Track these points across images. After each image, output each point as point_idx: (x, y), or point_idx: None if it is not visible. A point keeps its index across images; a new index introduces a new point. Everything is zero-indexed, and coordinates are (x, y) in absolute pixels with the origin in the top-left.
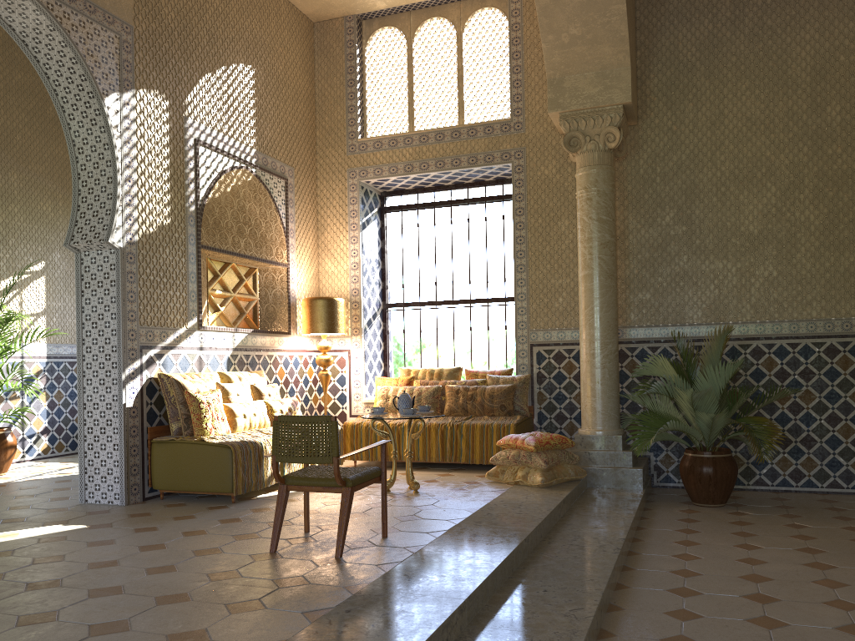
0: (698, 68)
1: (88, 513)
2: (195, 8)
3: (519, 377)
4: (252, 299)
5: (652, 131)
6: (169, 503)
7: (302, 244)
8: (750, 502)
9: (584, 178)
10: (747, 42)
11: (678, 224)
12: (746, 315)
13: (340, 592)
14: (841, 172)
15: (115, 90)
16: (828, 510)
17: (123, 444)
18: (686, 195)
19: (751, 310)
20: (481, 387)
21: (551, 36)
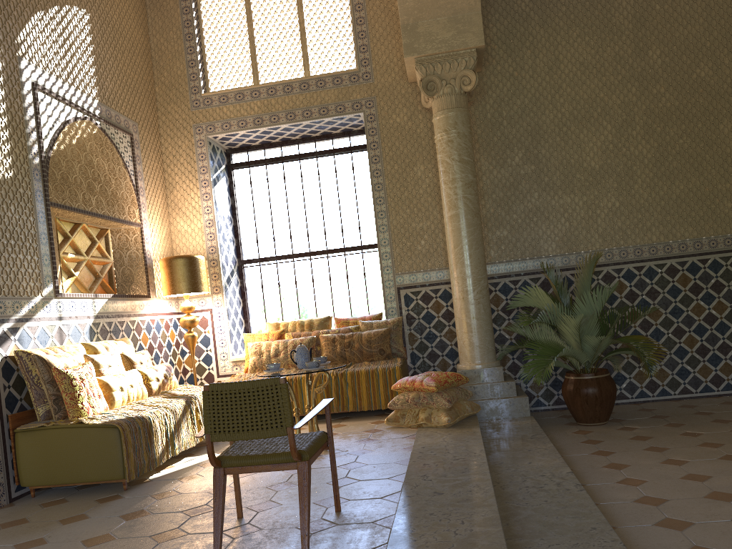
0: (532, 17)
1: None
2: None
3: (392, 320)
4: (107, 262)
5: (495, 77)
6: (46, 501)
7: (153, 203)
8: (625, 415)
9: (443, 121)
10: None
11: (527, 163)
12: (596, 244)
13: None
14: (666, 109)
15: None
16: (699, 415)
17: None
18: (532, 136)
19: (600, 239)
20: (357, 334)
21: None
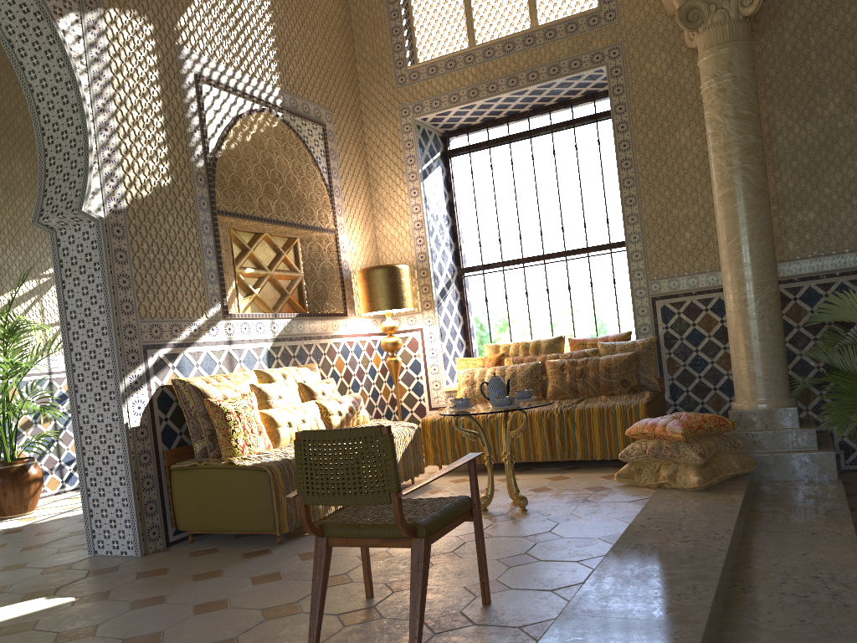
0: None
1: (90, 573)
2: None
3: (642, 342)
4: (295, 276)
5: None
6: (198, 549)
7: (352, 204)
8: None
9: (711, 63)
10: None
11: (848, 111)
12: None
13: None
14: None
15: (73, 9)
16: None
17: (131, 477)
18: None
19: None
20: (593, 359)
21: None
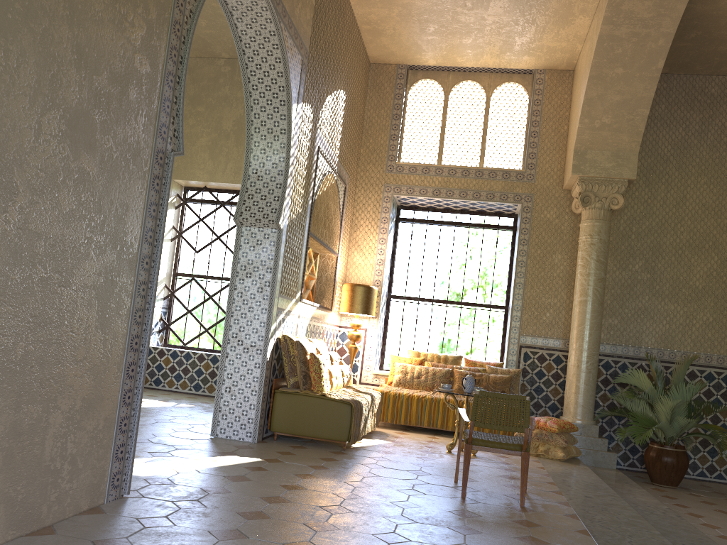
0: (671, 161)
1: (238, 447)
2: (331, 43)
3: (514, 370)
4: (313, 278)
5: (632, 200)
6: (290, 445)
7: (344, 238)
8: (689, 486)
9: (590, 227)
10: (708, 150)
11: (644, 271)
12: (687, 347)
13: (579, 534)
14: None
15: (295, 101)
16: None
17: (262, 391)
18: (653, 252)
19: (691, 343)
20: (485, 375)
21: (587, 120)
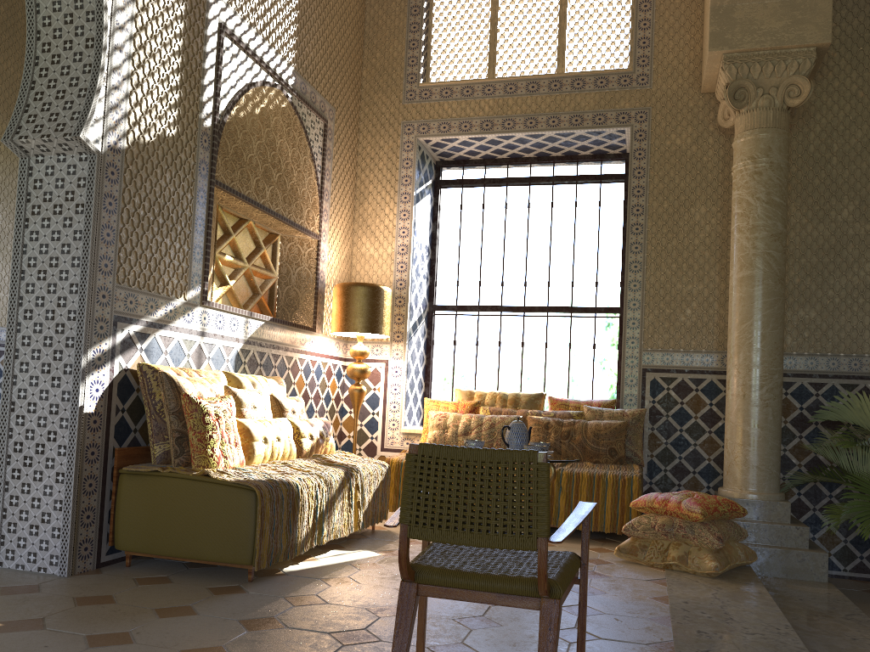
0: None
1: (2, 591)
2: None
3: (632, 412)
4: (270, 276)
5: (829, 97)
6: (142, 576)
7: (337, 212)
8: None
9: (751, 144)
10: None
11: (860, 220)
12: None
13: None
14: None
15: None
16: None
17: (74, 474)
18: None
19: None
20: (581, 422)
21: None
